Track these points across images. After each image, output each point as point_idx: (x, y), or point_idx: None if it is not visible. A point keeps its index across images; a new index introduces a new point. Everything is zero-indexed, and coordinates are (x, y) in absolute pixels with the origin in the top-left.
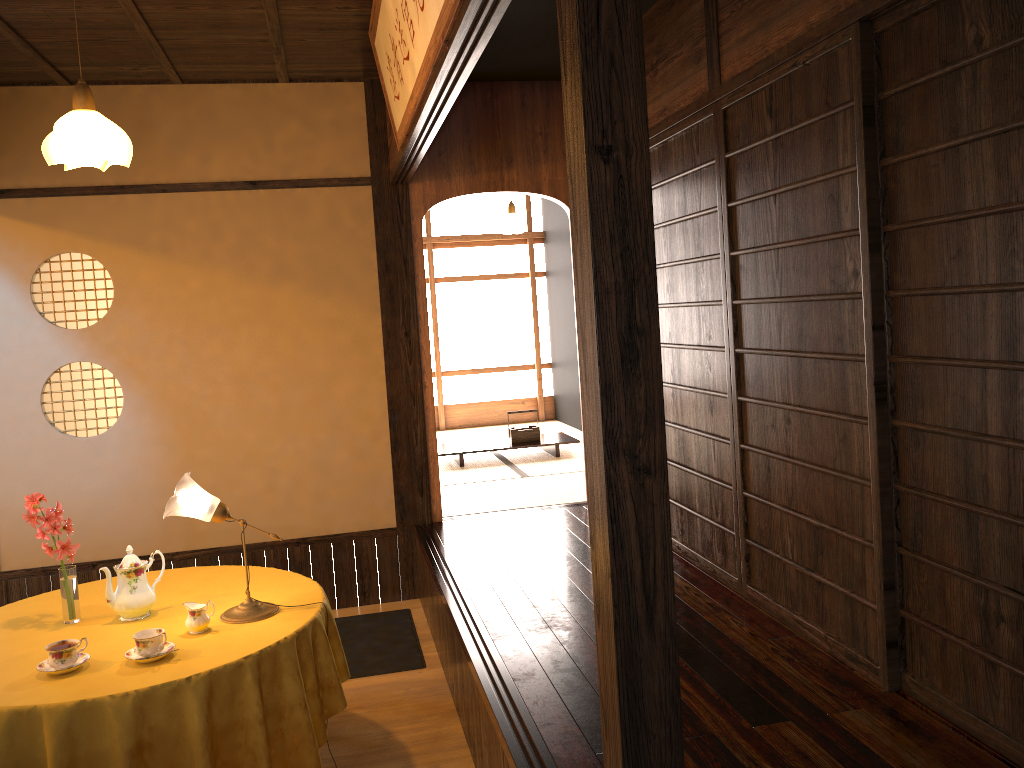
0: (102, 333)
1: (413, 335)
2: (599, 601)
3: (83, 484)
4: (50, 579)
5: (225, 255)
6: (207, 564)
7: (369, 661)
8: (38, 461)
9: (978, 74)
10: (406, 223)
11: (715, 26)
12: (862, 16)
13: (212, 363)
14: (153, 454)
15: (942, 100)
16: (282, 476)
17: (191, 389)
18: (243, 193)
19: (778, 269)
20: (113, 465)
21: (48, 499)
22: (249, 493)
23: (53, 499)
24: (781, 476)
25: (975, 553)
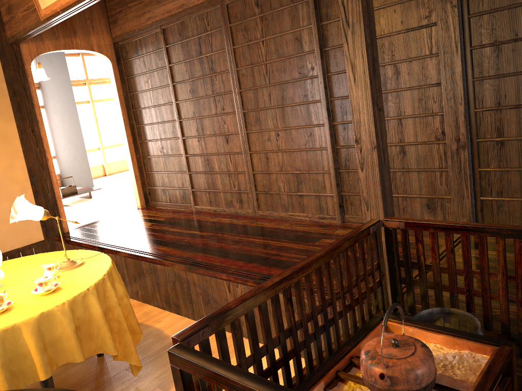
0: None
1: (36, 131)
2: (363, 161)
3: None
4: None
5: None
6: None
7: None
8: None
9: None
10: (22, 67)
11: None
12: None
13: None
14: None
15: None
16: None
17: None
18: None
19: (267, 72)
20: None
21: None
22: None
23: None
24: (275, 159)
25: None
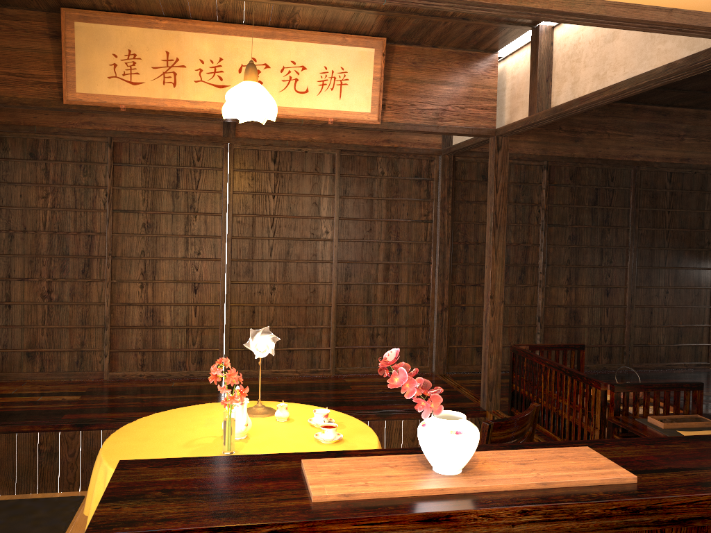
0: None
1: None
2: (494, 310)
3: None
4: None
5: None
6: None
7: (43, 515)
8: None
9: (382, 182)
10: None
11: None
12: (345, 149)
13: None
14: None
15: (367, 184)
16: None
17: None
18: None
19: (273, 226)
20: None
21: None
22: None
23: None
24: (264, 313)
25: (370, 318)
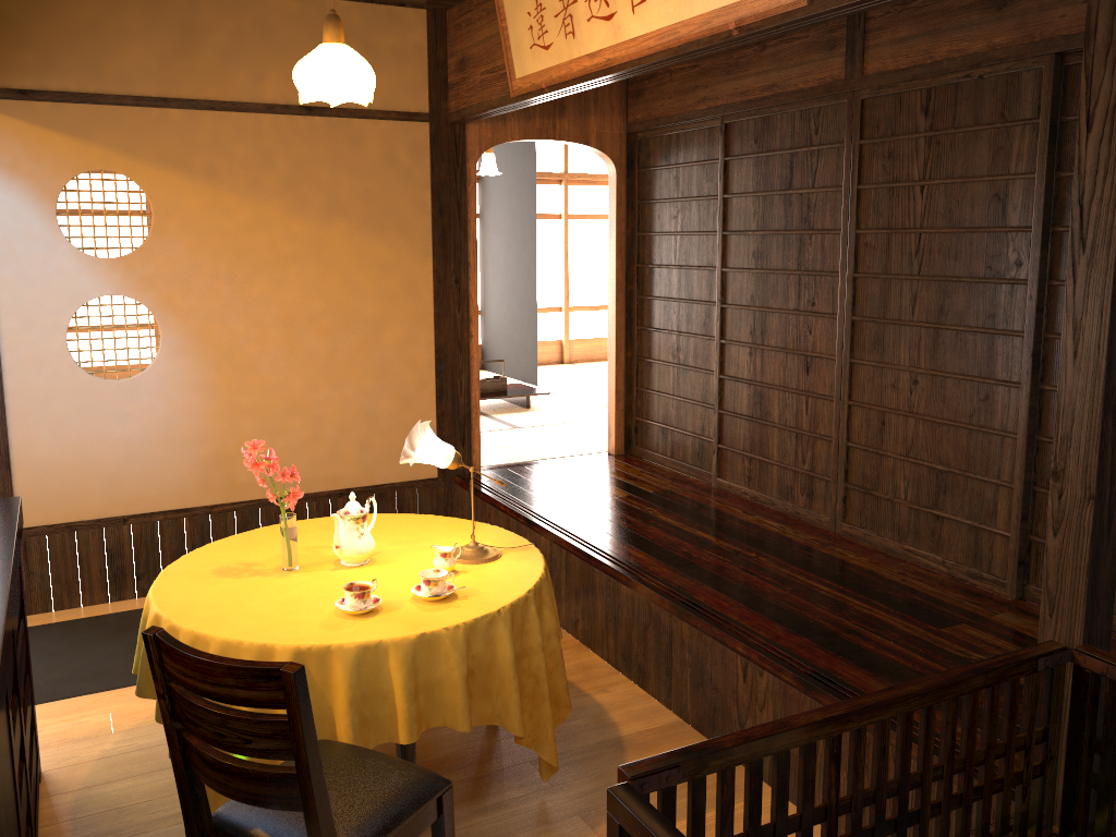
0: (139, 264)
1: (463, 282)
2: (1061, 518)
3: (114, 432)
4: (75, 536)
5: (276, 186)
6: (247, 517)
7: None
8: (63, 406)
9: None
10: (461, 165)
11: (862, 21)
12: (1061, 51)
13: (259, 303)
14: (192, 400)
15: None
16: (327, 425)
17: (235, 330)
18: (297, 119)
19: (918, 251)
20: (148, 411)
21: (74, 448)
22: (293, 442)
23: (79, 448)
24: (899, 429)
25: None
